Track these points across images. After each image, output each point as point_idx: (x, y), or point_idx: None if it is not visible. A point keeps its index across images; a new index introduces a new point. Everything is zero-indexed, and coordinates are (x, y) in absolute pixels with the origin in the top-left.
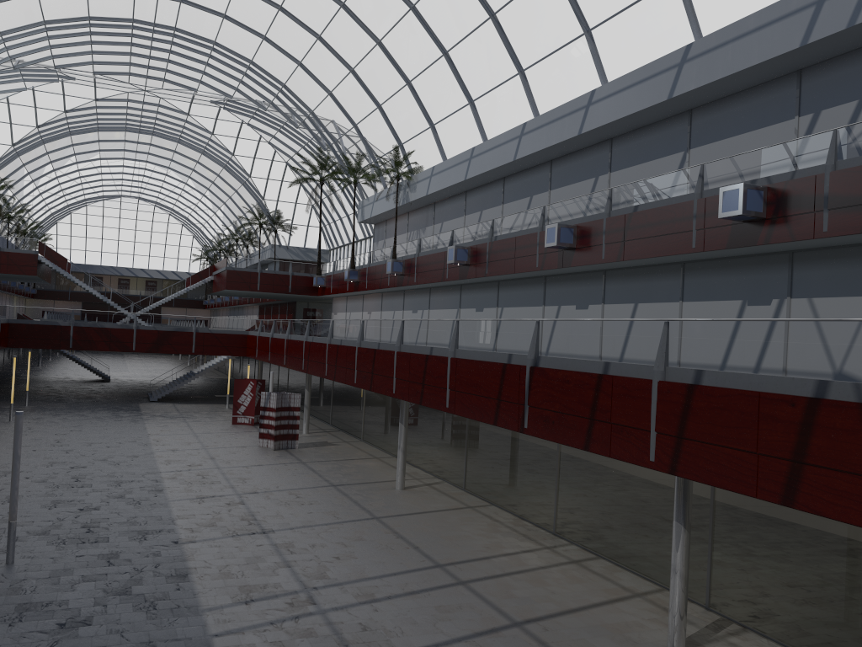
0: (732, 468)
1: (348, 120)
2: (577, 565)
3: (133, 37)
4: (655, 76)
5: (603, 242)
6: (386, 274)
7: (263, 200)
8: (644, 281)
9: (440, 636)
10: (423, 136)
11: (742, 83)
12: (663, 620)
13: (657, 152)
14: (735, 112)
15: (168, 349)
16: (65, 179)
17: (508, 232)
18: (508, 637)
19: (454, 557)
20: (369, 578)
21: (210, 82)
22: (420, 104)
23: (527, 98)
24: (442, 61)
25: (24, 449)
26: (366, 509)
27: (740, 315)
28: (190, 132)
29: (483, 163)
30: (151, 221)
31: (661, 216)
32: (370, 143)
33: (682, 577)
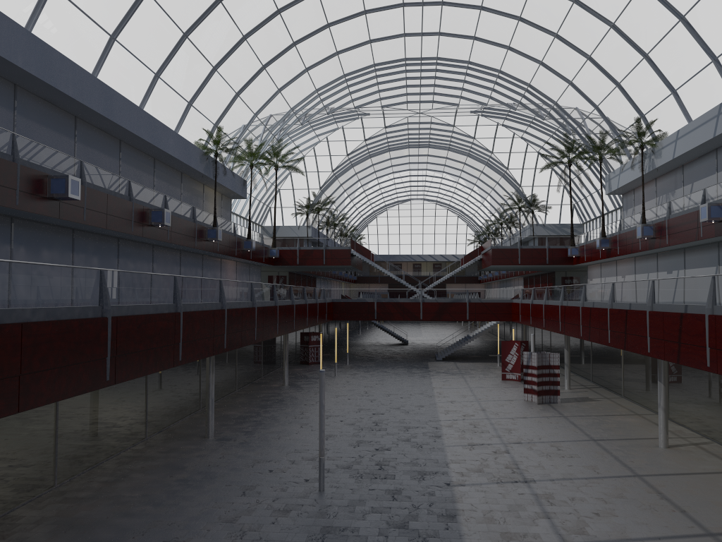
0: None
1: (589, 104)
2: None
3: (406, 72)
4: None
5: None
6: (637, 239)
7: (520, 187)
8: None
9: None
10: (664, 103)
11: None
12: None
13: None
14: None
15: (447, 317)
16: (369, 191)
17: None
18: None
19: None
20: (631, 539)
21: (468, 96)
22: (659, 74)
23: None
24: (679, 26)
25: (342, 398)
26: (627, 465)
27: None
28: (456, 140)
29: None
30: (433, 217)
31: None
32: (612, 120)
33: None
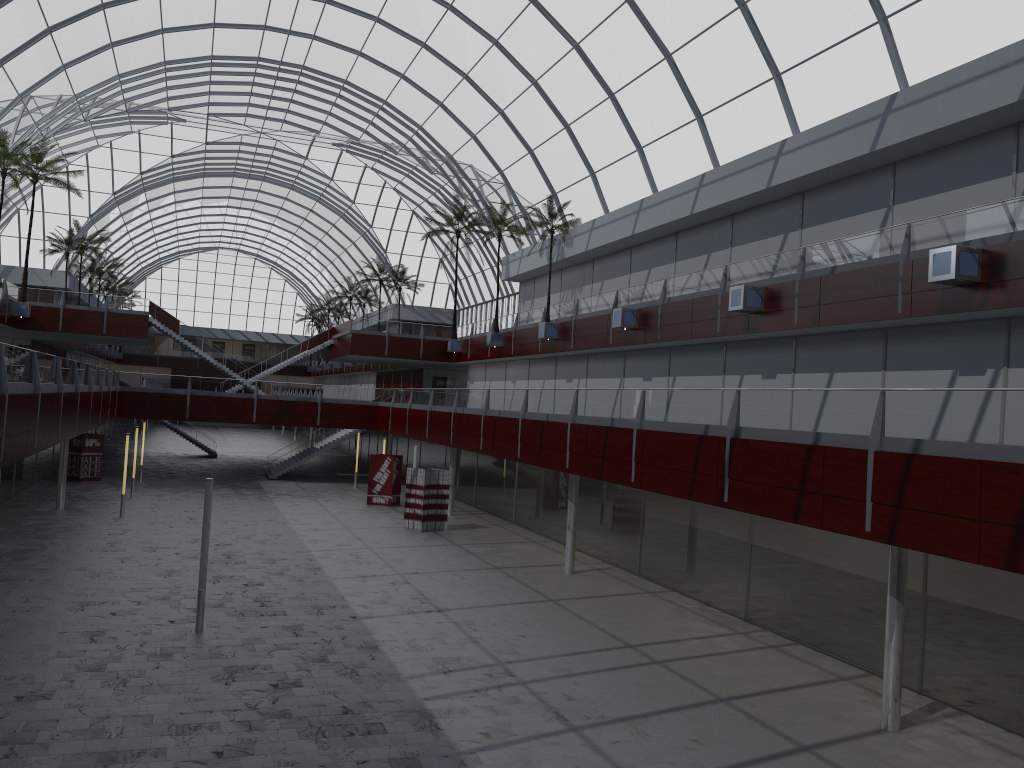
0: (953, 536)
1: (494, 166)
2: (775, 650)
3: (256, 76)
4: (855, 126)
5: (796, 305)
6: (537, 338)
7: (386, 254)
8: (841, 349)
9: (647, 707)
10: (581, 184)
11: (952, 136)
12: (874, 701)
13: (856, 207)
14: (944, 166)
15: (291, 421)
16: (161, 229)
17: (684, 294)
18: (716, 710)
19: (644, 638)
20: (561, 655)
21: (336, 124)
22: (579, 150)
23: (705, 145)
24: (607, 103)
25: (160, 525)
26: (539, 591)
27: (950, 386)
28: (306, 178)
29: (654, 217)
30: (250, 277)
31: (862, 279)
32: (518, 192)
33: (896, 652)
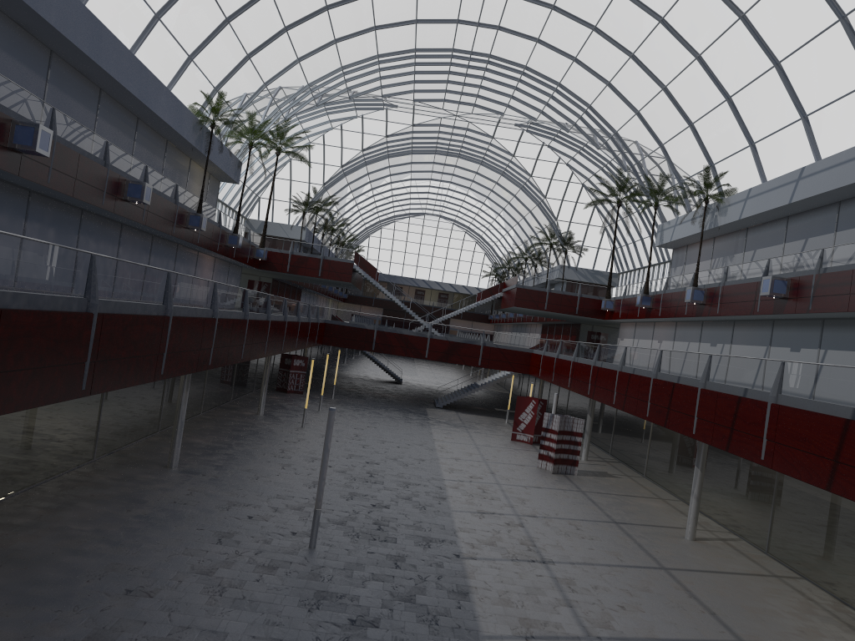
0: None
1: (654, 140)
2: None
3: (451, 66)
4: None
5: None
6: (684, 302)
7: (556, 221)
8: None
9: None
10: (739, 155)
11: None
12: None
13: None
14: None
15: (457, 359)
16: (379, 197)
17: (842, 264)
18: None
19: (761, 635)
20: (660, 639)
21: (517, 106)
22: (739, 121)
23: None
24: (772, 72)
25: None
26: (652, 556)
27: None
28: (492, 154)
29: (815, 185)
30: (448, 238)
31: None
32: (677, 164)
33: None
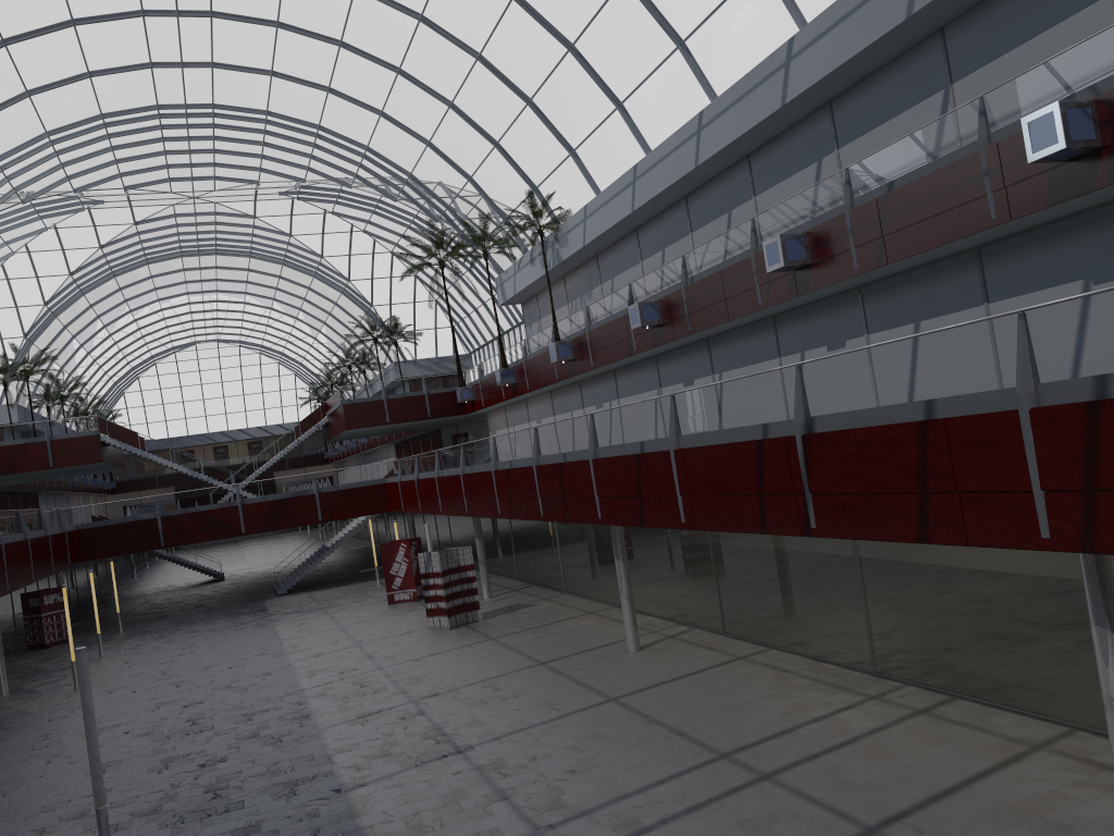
0: None
1: (460, 174)
2: (927, 717)
3: (163, 129)
4: None
5: (852, 245)
6: (551, 364)
7: (372, 308)
8: (922, 289)
9: None
10: (562, 169)
11: None
12: (1096, 781)
13: (903, 101)
14: (1011, 12)
15: (288, 522)
16: (121, 335)
17: (709, 267)
18: None
19: (742, 738)
20: (627, 795)
21: (273, 167)
22: (550, 127)
23: (696, 78)
24: (568, 59)
25: (121, 692)
26: (595, 689)
27: None
28: (262, 240)
29: (653, 183)
30: (238, 367)
31: (932, 187)
32: (495, 197)
33: None
